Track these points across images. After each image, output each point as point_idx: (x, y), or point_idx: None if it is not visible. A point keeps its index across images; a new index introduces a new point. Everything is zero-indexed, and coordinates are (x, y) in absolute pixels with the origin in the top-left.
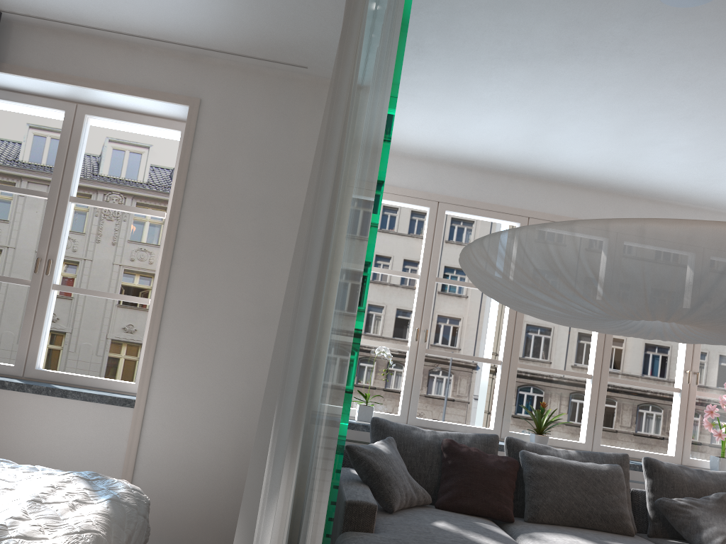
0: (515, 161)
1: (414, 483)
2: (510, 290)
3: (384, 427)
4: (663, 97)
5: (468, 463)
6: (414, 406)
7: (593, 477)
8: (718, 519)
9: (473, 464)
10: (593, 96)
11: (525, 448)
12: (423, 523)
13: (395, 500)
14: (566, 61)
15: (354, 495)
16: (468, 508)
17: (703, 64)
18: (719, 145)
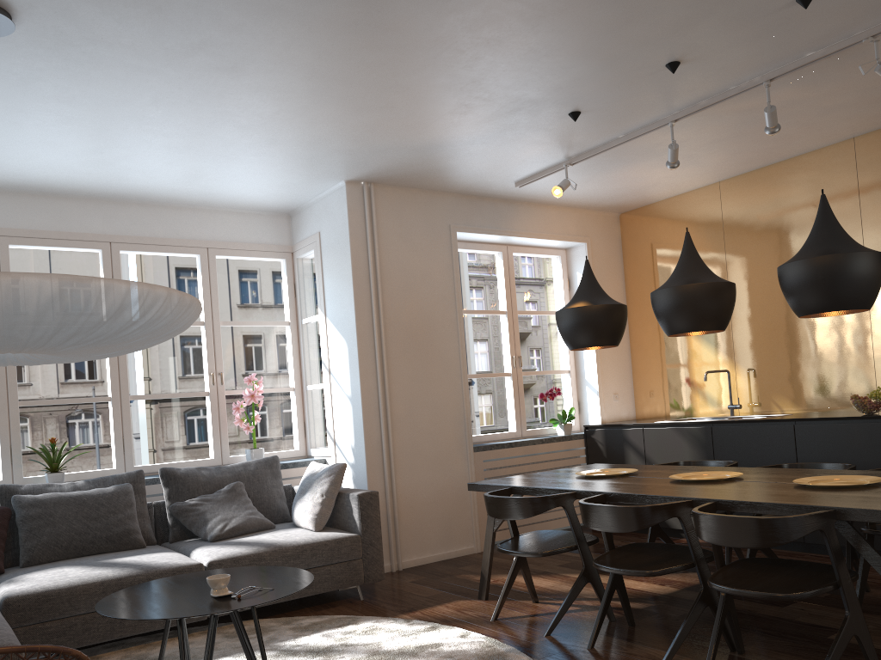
0: None
1: None
2: None
3: None
4: (58, 111)
5: None
6: None
7: (96, 502)
8: (225, 508)
9: None
10: None
11: (21, 491)
12: None
13: None
14: None
15: None
16: None
17: (66, 83)
18: (156, 152)
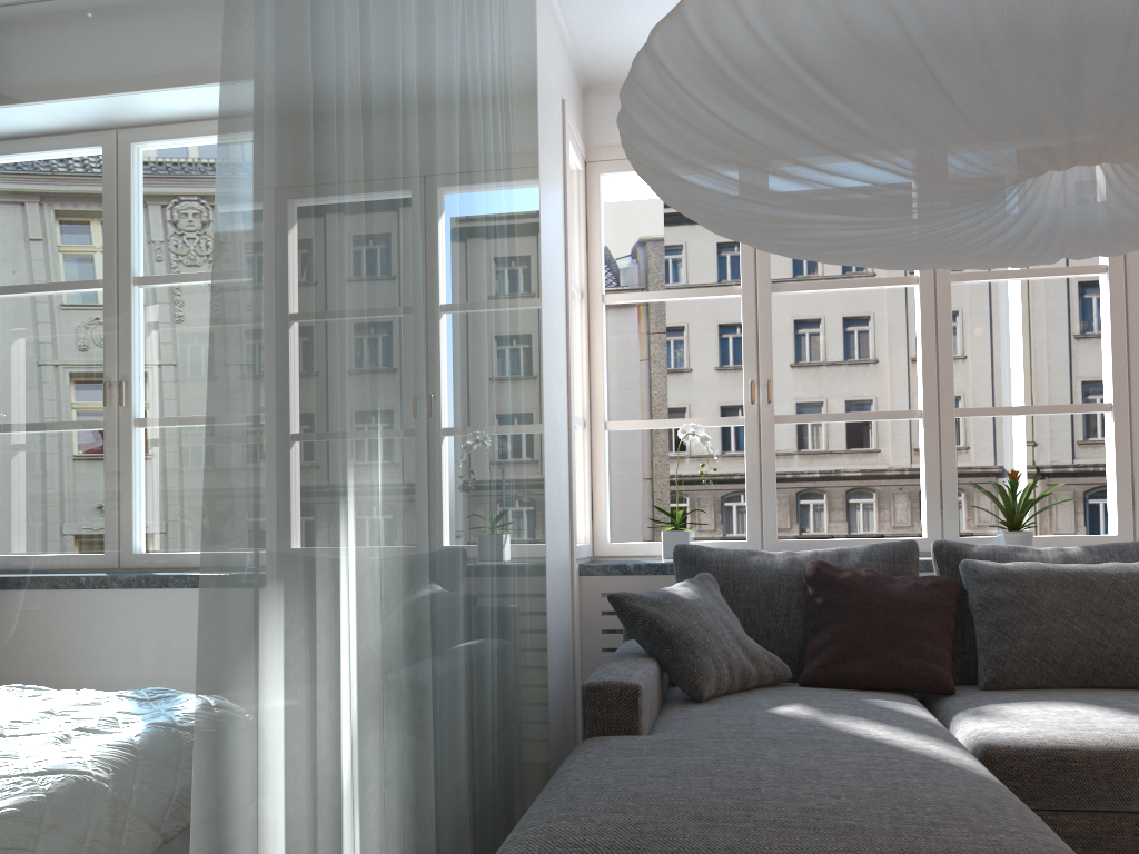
0: None
1: (750, 646)
2: (720, 193)
3: (696, 559)
4: None
5: (854, 597)
6: (770, 520)
7: (1114, 588)
8: None
9: (864, 597)
10: None
11: (972, 555)
12: (751, 711)
13: (705, 678)
14: None
15: (606, 674)
16: (860, 678)
17: None
18: None
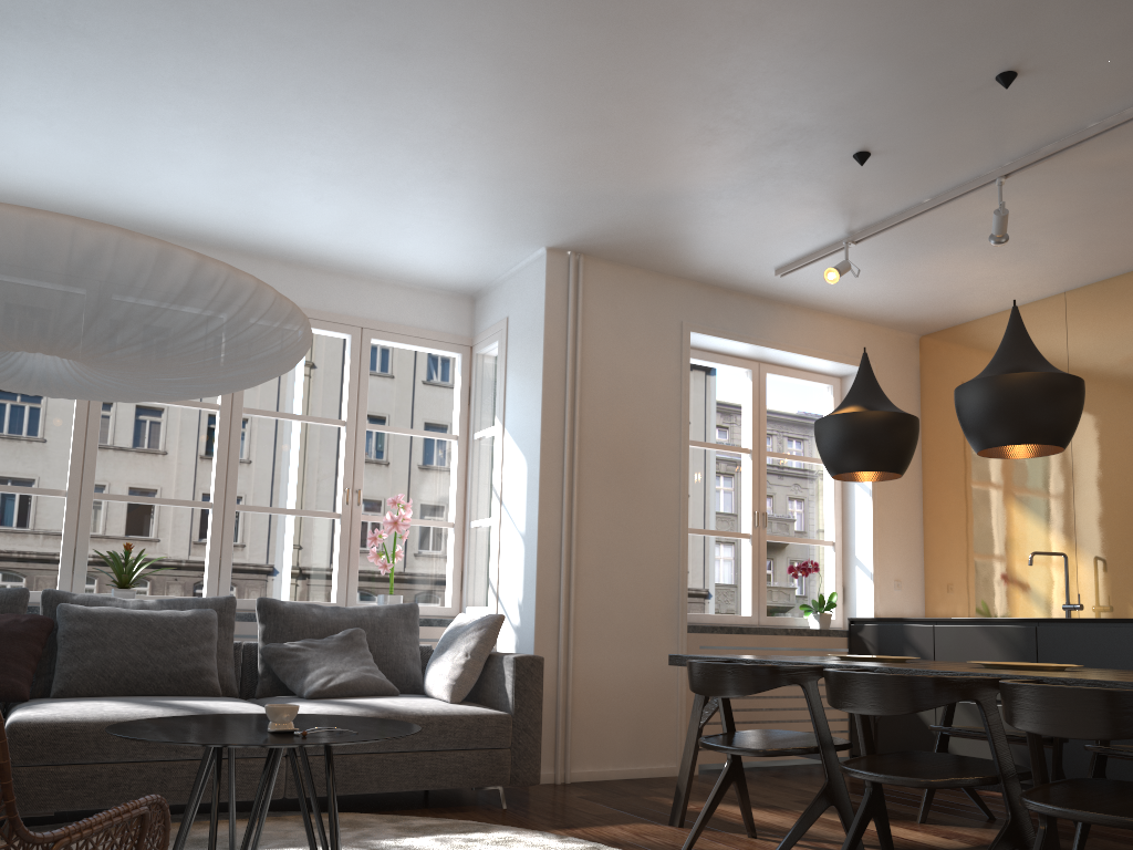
0: (58, 195)
1: None
2: None
3: None
4: (180, 103)
5: None
6: None
7: (164, 626)
8: (335, 659)
9: None
10: (88, 95)
11: (71, 601)
12: None
13: None
14: (7, 36)
15: None
16: None
17: (189, 58)
18: (303, 180)
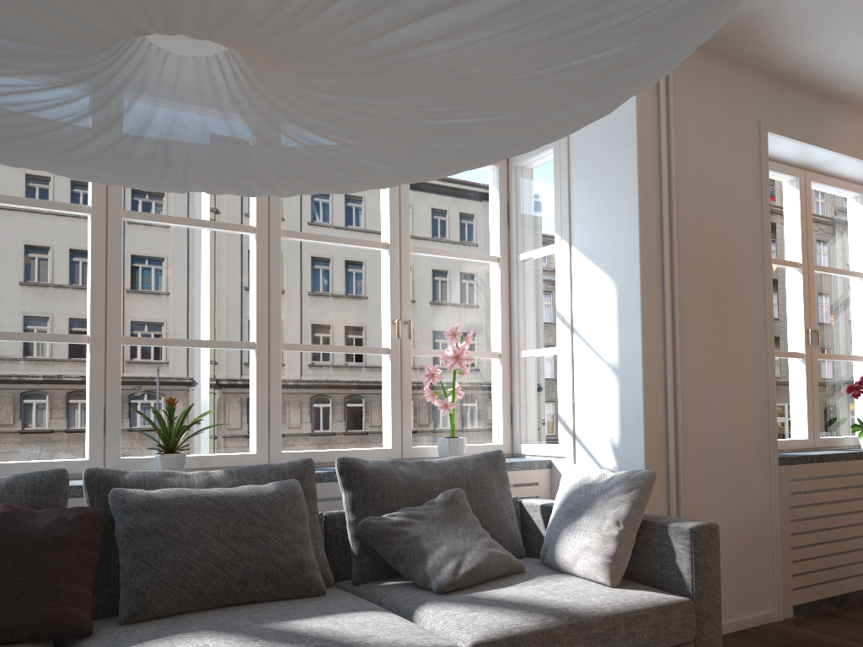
0: None
1: None
2: None
3: None
4: None
5: None
6: None
7: (248, 510)
8: (449, 532)
9: None
10: None
11: (124, 483)
12: None
13: None
14: None
15: None
16: None
17: None
18: None
